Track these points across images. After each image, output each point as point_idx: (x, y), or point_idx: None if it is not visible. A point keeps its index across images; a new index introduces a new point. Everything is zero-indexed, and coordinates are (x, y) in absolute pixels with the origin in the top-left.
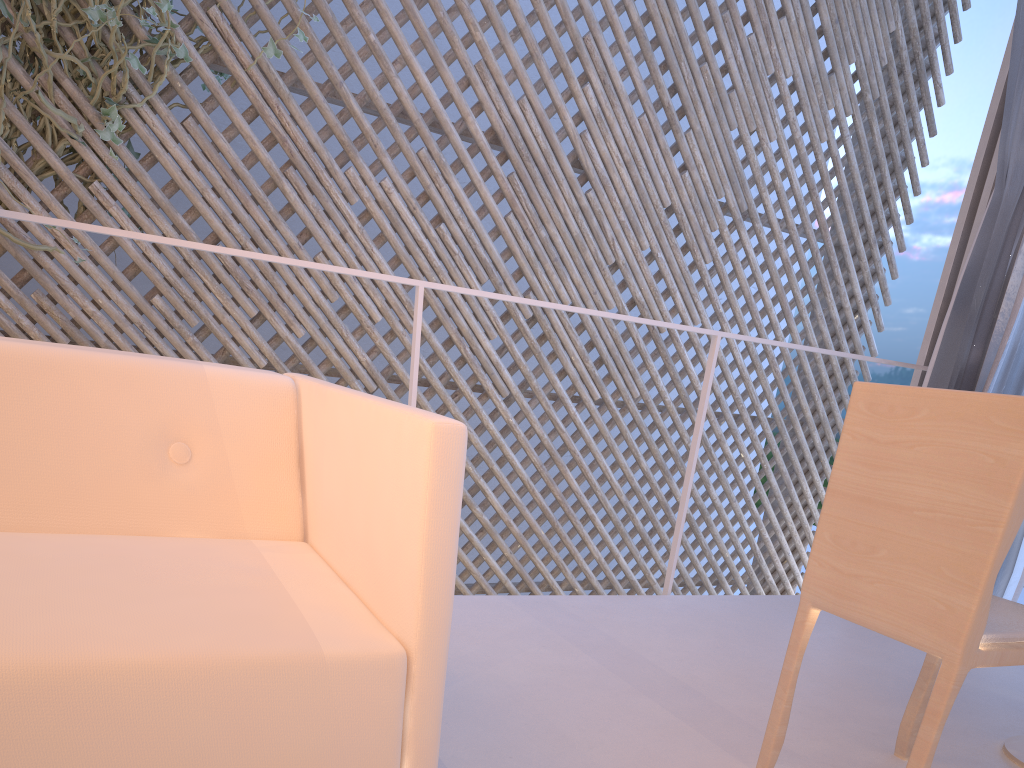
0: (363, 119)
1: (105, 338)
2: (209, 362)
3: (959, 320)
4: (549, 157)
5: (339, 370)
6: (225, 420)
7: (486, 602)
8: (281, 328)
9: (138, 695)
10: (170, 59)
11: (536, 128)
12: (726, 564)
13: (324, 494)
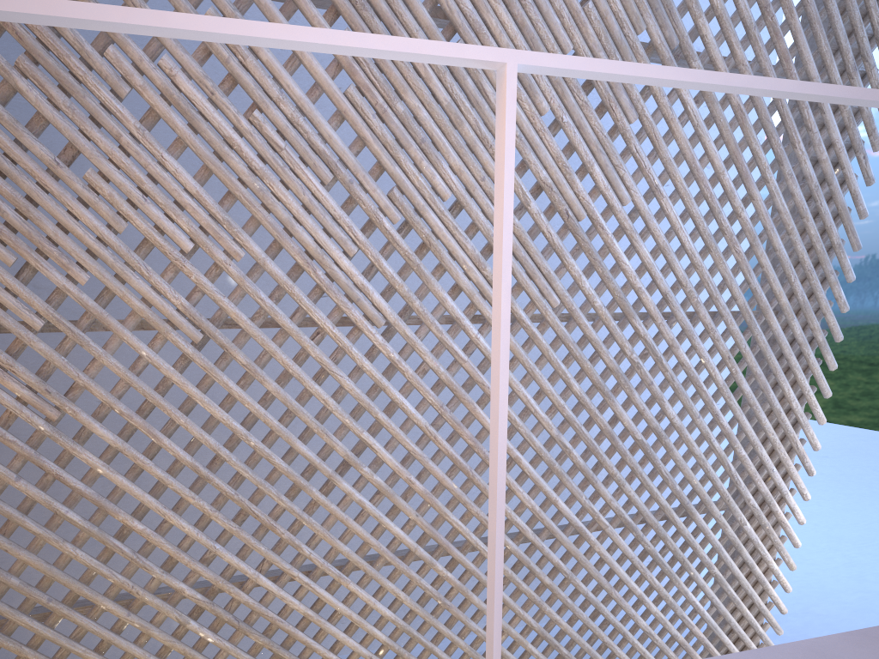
0: None
1: None
2: None
3: None
4: (393, 1)
5: (147, 320)
6: None
7: None
8: (54, 275)
9: None
10: None
11: None
12: (695, 492)
13: None
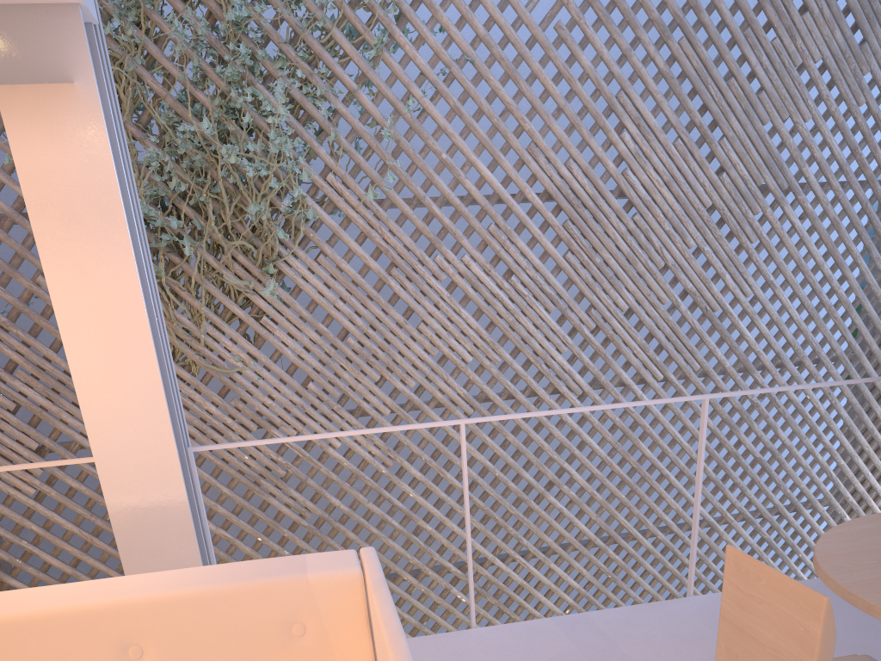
0: (443, 217)
1: (279, 419)
2: (314, 555)
3: None
4: (596, 199)
5: (443, 404)
6: (322, 605)
7: (536, 627)
8: (398, 384)
9: None
10: (304, 220)
11: (583, 180)
12: (803, 493)
13: (379, 652)
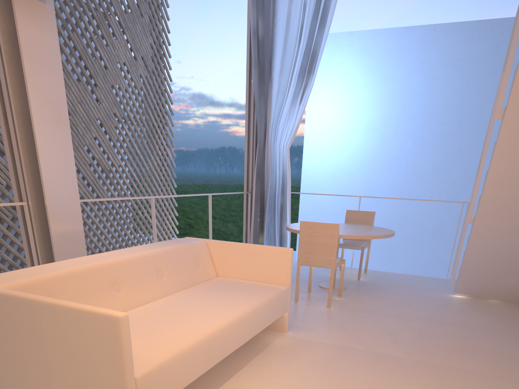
0: None
1: None
2: (177, 239)
3: (259, 180)
4: None
5: None
6: (201, 253)
7: None
8: None
9: (273, 301)
10: None
11: None
12: None
13: (230, 264)
